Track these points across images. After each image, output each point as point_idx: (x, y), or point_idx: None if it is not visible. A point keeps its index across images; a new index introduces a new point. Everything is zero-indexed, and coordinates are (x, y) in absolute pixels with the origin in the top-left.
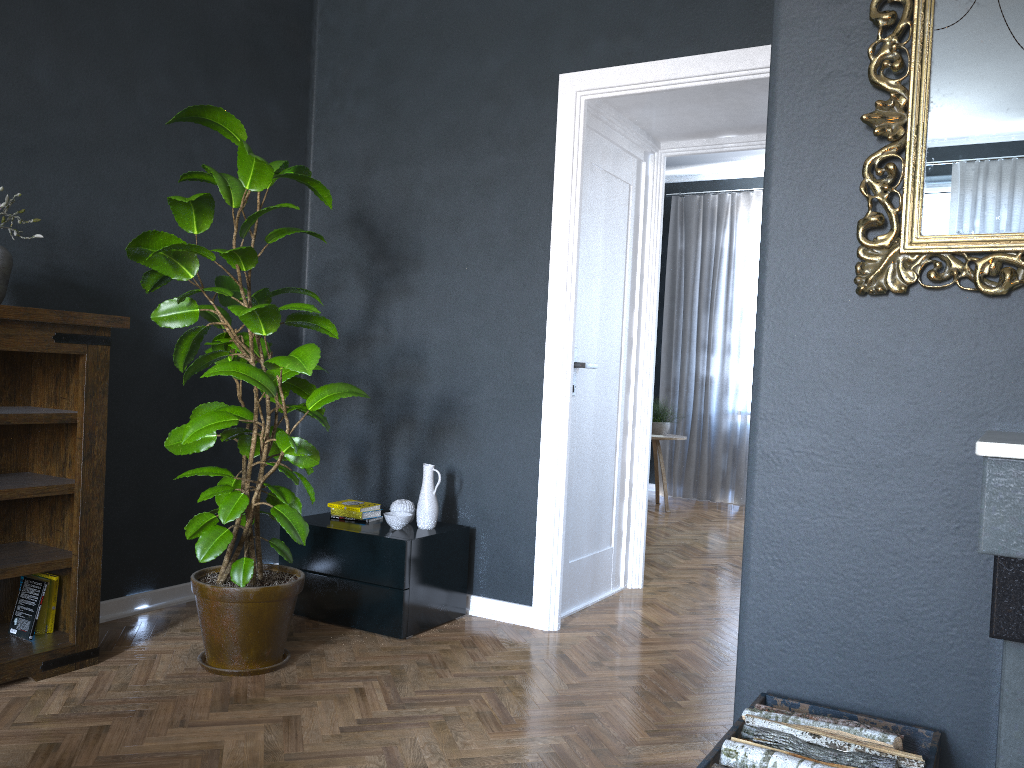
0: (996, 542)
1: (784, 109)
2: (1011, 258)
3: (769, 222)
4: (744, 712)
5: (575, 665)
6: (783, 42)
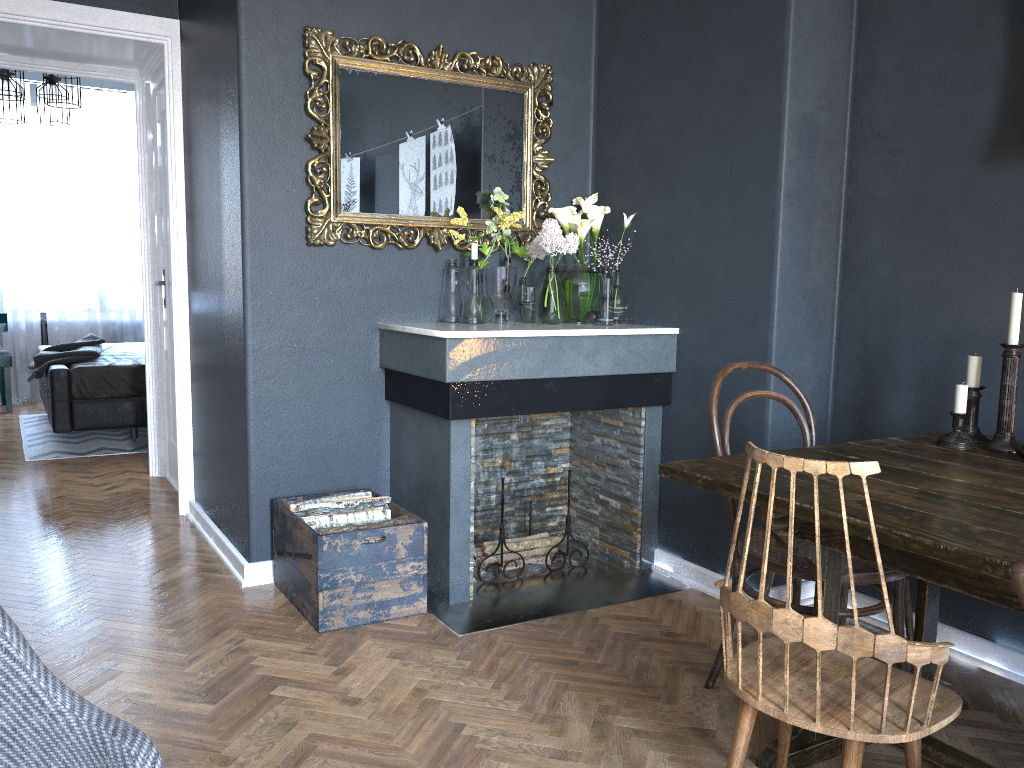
0: (453, 376)
1: (252, 117)
2: (386, 229)
3: (248, 194)
4: (291, 506)
5: (10, 555)
6: (248, 70)
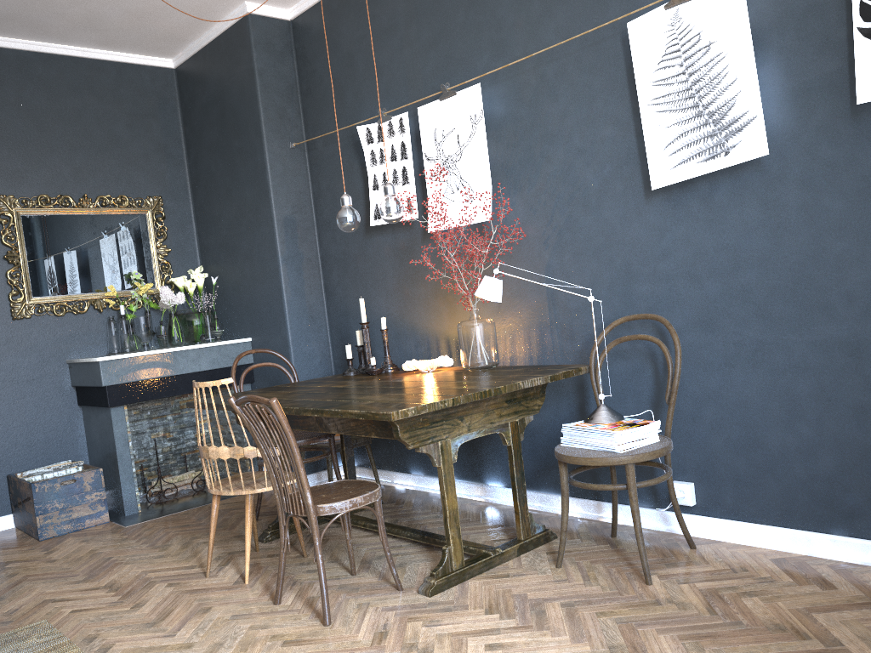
0: (106, 382)
1: None
2: (64, 303)
3: None
4: (18, 474)
5: None
6: None
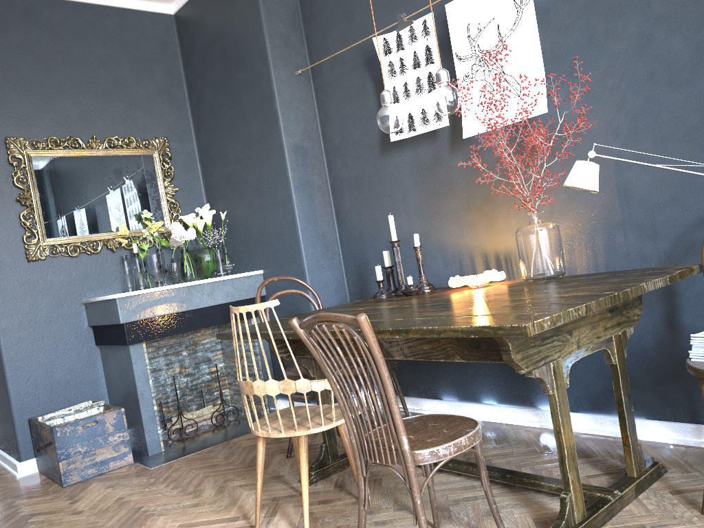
0: (124, 319)
1: None
2: (78, 244)
3: None
4: (39, 418)
5: None
6: None
